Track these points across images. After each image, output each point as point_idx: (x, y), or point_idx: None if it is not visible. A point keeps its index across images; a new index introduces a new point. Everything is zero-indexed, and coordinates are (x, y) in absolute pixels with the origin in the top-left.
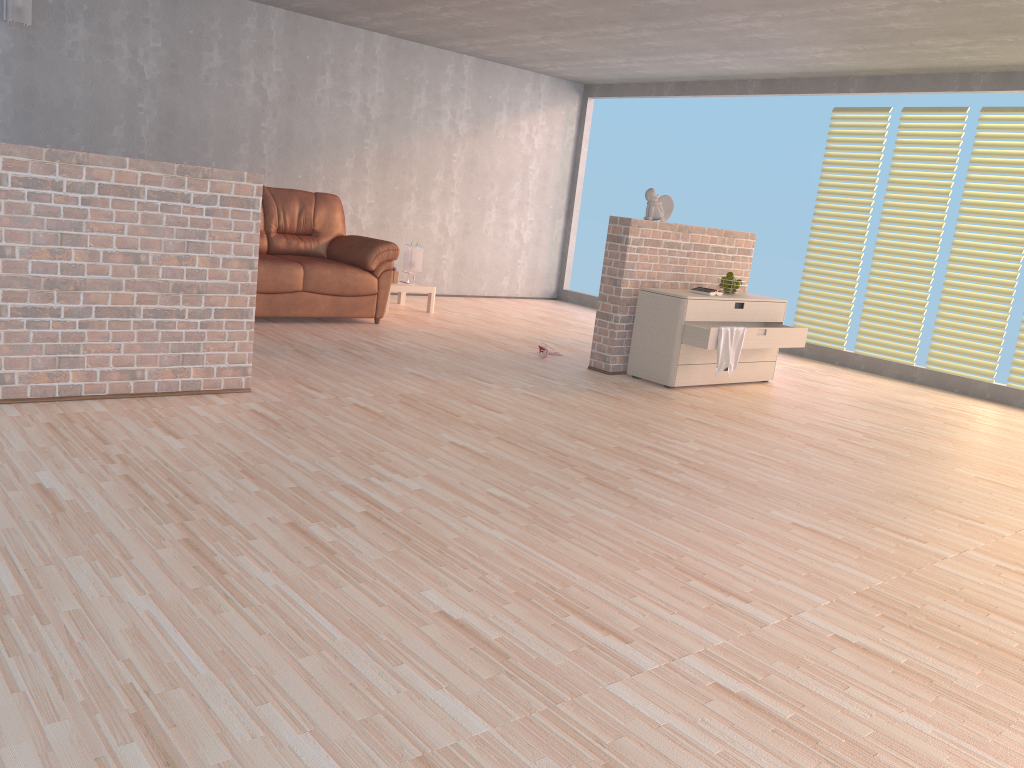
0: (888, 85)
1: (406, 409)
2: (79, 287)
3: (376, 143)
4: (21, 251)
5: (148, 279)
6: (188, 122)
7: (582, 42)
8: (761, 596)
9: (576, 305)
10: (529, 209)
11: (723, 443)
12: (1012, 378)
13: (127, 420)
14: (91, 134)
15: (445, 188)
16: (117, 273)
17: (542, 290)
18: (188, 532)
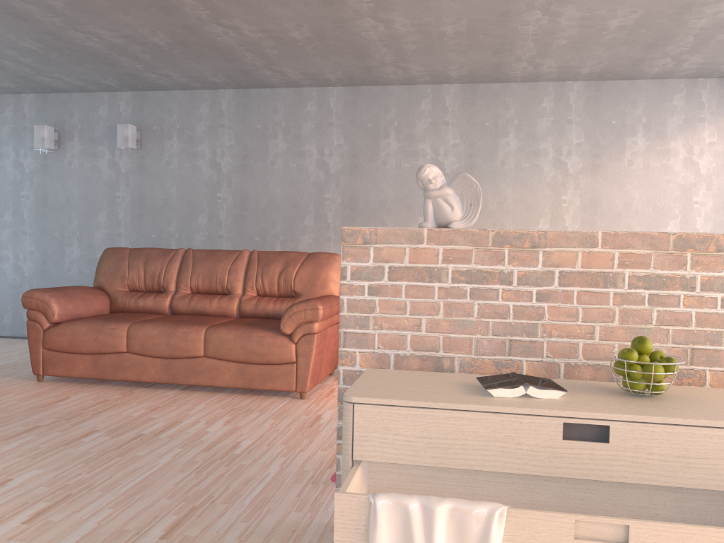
0: None
1: None
2: None
3: None
4: None
5: None
6: (258, 203)
7: None
8: None
9: None
10: None
11: None
12: None
13: None
14: (183, 223)
15: None
16: None
17: None
18: None
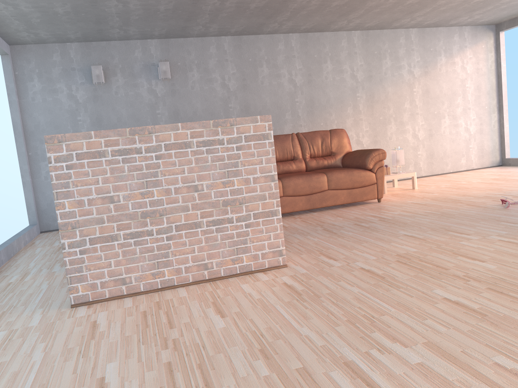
0: None
1: (402, 268)
2: (162, 214)
3: (364, 94)
4: (123, 197)
5: (205, 200)
6: (256, 108)
7: None
8: None
9: (517, 166)
10: (471, 112)
11: None
12: None
13: (195, 303)
14: None
15: (412, 111)
16: (185, 200)
17: (490, 161)
18: None
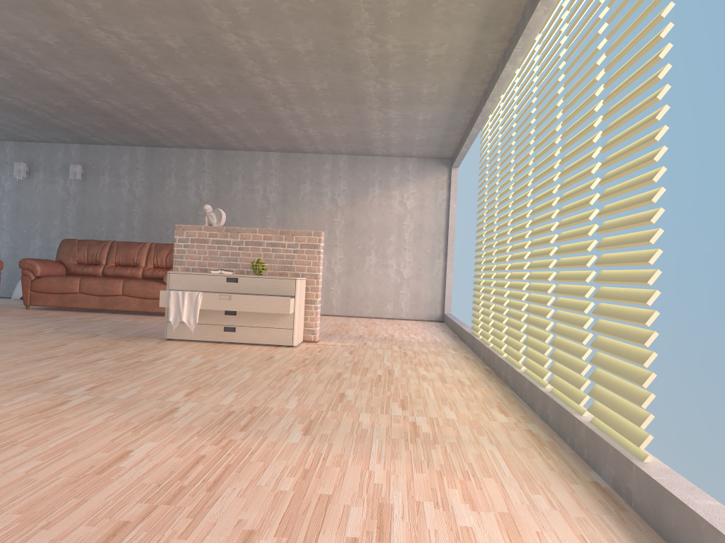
0: (486, 95)
1: None
2: None
3: (274, 217)
4: None
5: None
6: (158, 216)
7: (317, 126)
8: None
9: (439, 324)
10: (407, 253)
11: (2, 348)
12: (506, 348)
13: None
14: (110, 227)
15: (330, 242)
16: None
17: (427, 314)
18: None
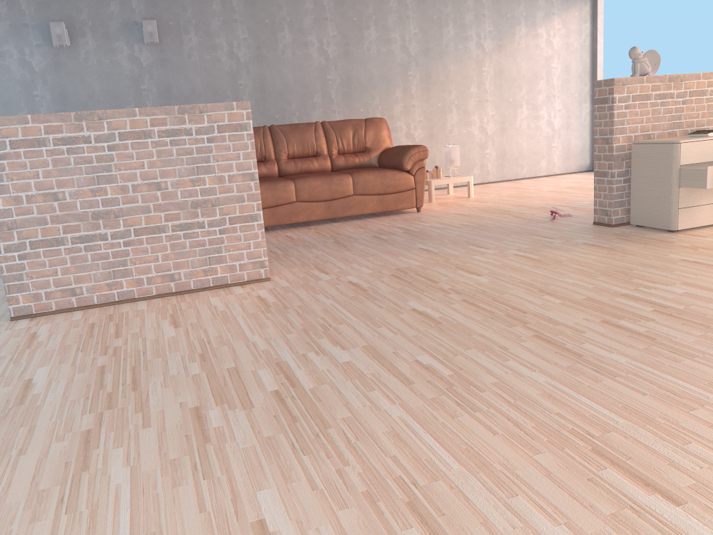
0: None
1: (392, 281)
2: (118, 215)
3: (417, 73)
4: (69, 194)
5: (170, 201)
6: (274, 87)
7: None
8: (704, 494)
9: None
10: (556, 100)
11: None
12: None
13: (152, 315)
14: None
15: (480, 97)
16: (145, 200)
17: (577, 165)
18: (98, 422)
